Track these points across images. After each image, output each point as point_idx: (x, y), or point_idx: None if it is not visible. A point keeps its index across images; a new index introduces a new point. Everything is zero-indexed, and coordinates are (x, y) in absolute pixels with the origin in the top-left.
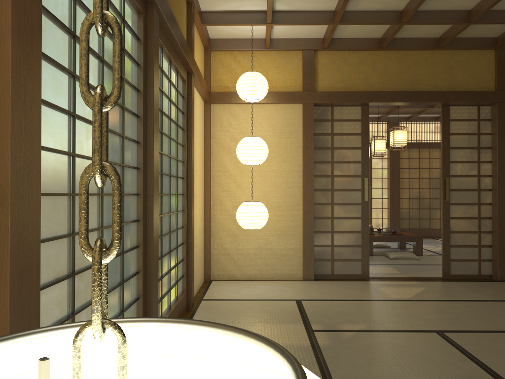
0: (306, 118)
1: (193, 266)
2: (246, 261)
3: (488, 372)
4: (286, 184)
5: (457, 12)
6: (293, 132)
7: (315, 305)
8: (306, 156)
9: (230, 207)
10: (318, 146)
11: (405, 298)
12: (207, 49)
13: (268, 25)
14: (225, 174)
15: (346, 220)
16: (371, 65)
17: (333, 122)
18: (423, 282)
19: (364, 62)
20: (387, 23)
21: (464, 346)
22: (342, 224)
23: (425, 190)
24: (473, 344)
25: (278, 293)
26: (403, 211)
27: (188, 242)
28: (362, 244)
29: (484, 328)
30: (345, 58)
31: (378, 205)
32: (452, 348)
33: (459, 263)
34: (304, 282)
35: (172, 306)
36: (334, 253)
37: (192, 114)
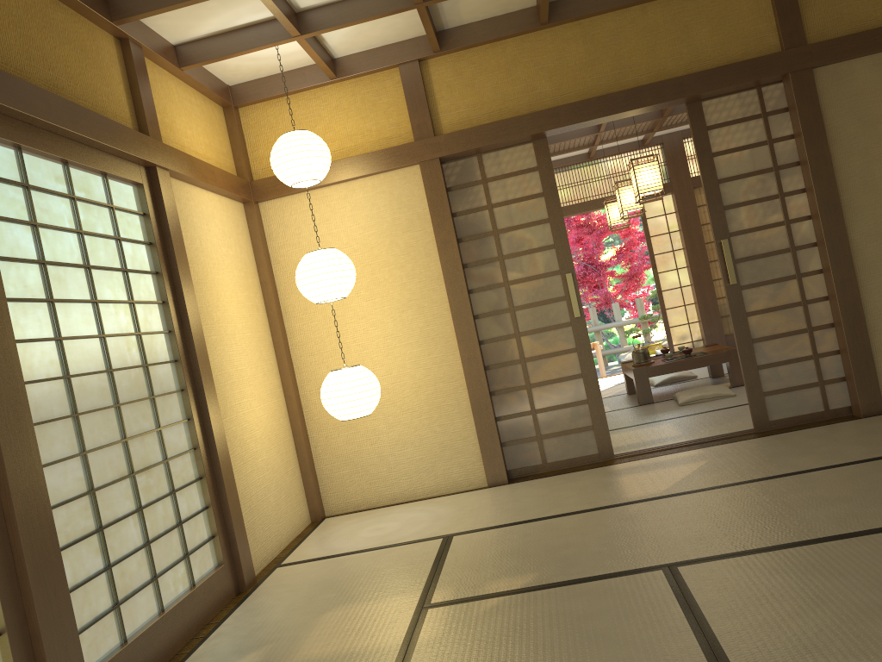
0: (431, 188)
1: (239, 513)
2: (381, 471)
3: (709, 658)
4: (423, 318)
5: None
6: (414, 219)
7: (472, 542)
8: (447, 259)
9: None
10: (470, 235)
11: (653, 495)
12: (227, 106)
13: (298, 39)
14: (310, 323)
15: (550, 360)
16: (532, 62)
17: (487, 184)
18: (711, 447)
19: (518, 60)
20: None
21: (699, 596)
22: (544, 368)
23: None
24: (720, 588)
25: (423, 526)
26: (724, 303)
27: (215, 472)
28: (588, 398)
29: (767, 541)
30: (480, 60)
31: (677, 301)
32: (672, 605)
33: (783, 397)
34: (487, 491)
35: (173, 604)
36: (540, 425)
37: (174, 239)
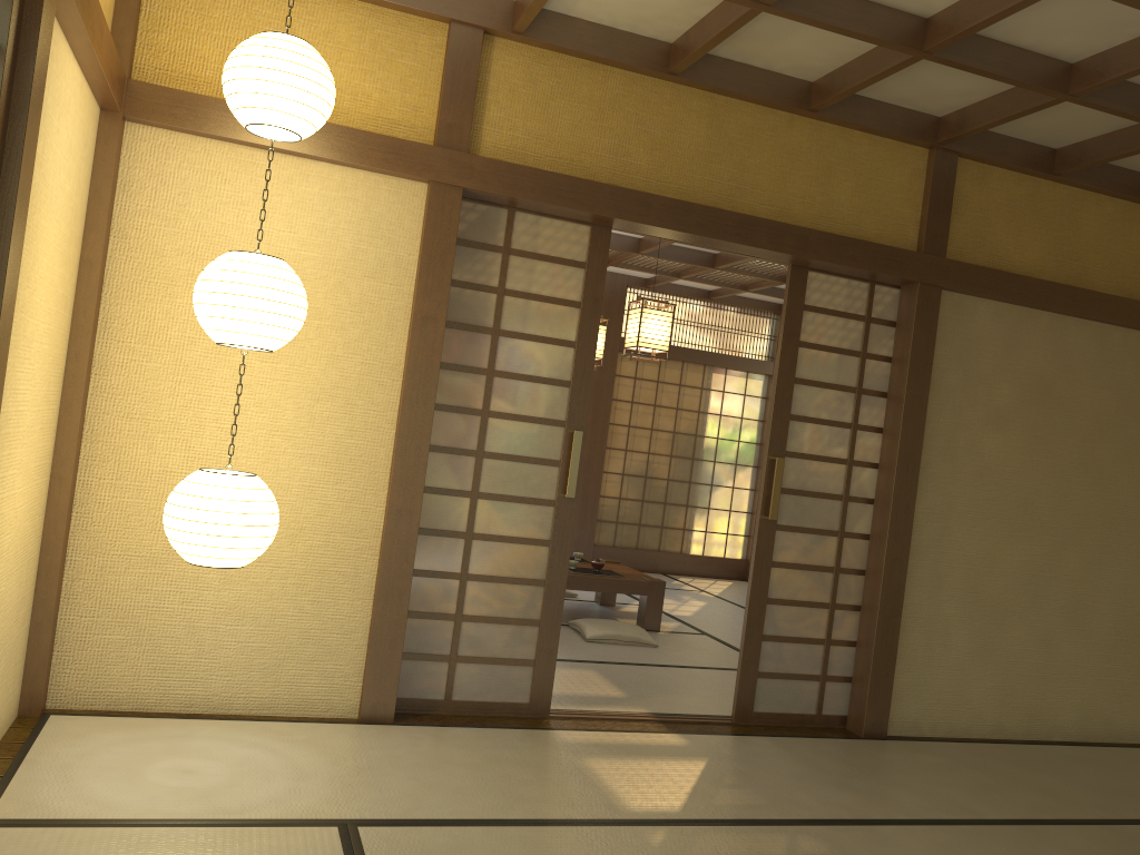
0: (435, 229)
1: None
2: (183, 653)
3: None
4: (347, 422)
5: (898, 14)
6: (390, 263)
7: (406, 851)
8: (421, 345)
9: (150, 471)
10: (457, 321)
11: (669, 813)
12: None
13: None
14: (145, 362)
15: (509, 547)
16: (636, 117)
17: (509, 257)
18: (692, 736)
19: (619, 104)
20: None
21: None
22: (497, 556)
23: (662, 460)
24: None
25: (281, 787)
26: (605, 504)
27: None
28: (543, 618)
29: None
30: (569, 78)
31: None
32: None
33: (778, 684)
34: (364, 730)
35: None
36: (461, 640)
37: (29, 121)
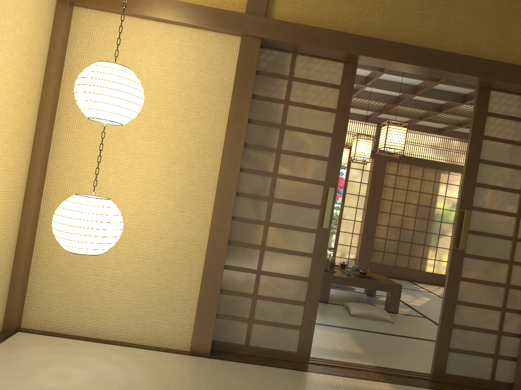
0: (243, 62)
1: None
2: (93, 303)
3: None
4: (189, 176)
5: None
6: (217, 84)
7: None
8: (233, 132)
9: None
10: (259, 120)
11: None
12: None
13: None
14: (79, 139)
15: (287, 256)
16: None
17: (292, 82)
18: (400, 386)
19: None
20: None
21: None
22: (279, 261)
23: (410, 219)
24: None
25: None
26: (378, 241)
27: None
28: (307, 301)
29: None
30: None
31: (349, 228)
32: None
33: (463, 357)
34: (188, 359)
35: None
36: (256, 310)
37: None
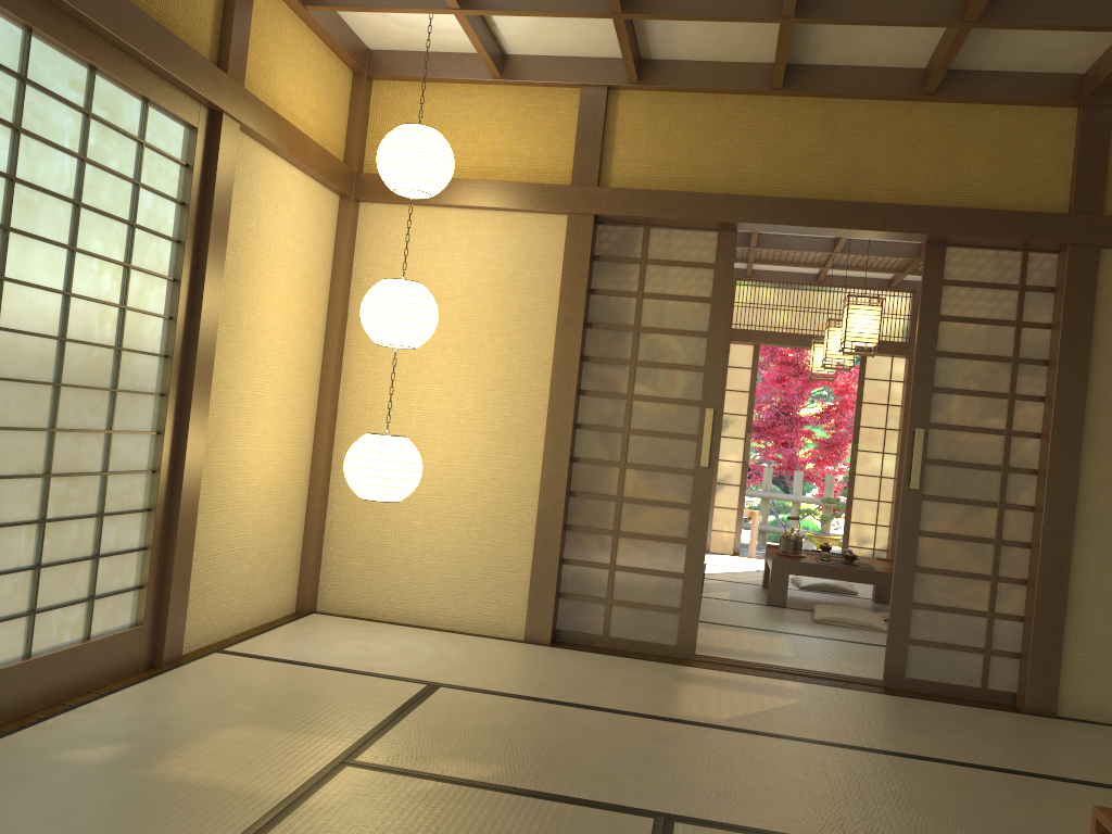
0: (572, 249)
1: (187, 569)
2: (400, 579)
3: None
4: (512, 406)
5: None
6: (541, 281)
7: (457, 702)
8: (564, 342)
9: None
10: (604, 322)
11: (708, 720)
12: (359, 73)
13: (457, 14)
14: (373, 368)
15: (654, 509)
16: (748, 132)
17: (646, 266)
18: (817, 686)
19: (731, 124)
20: (745, 19)
21: None
22: (643, 517)
23: None
24: None
25: (415, 663)
26: None
27: (172, 508)
28: (686, 572)
29: (806, 829)
30: (684, 110)
31: (871, 492)
32: None
33: (933, 653)
34: (519, 646)
35: (47, 652)
36: (615, 587)
37: (215, 208)
